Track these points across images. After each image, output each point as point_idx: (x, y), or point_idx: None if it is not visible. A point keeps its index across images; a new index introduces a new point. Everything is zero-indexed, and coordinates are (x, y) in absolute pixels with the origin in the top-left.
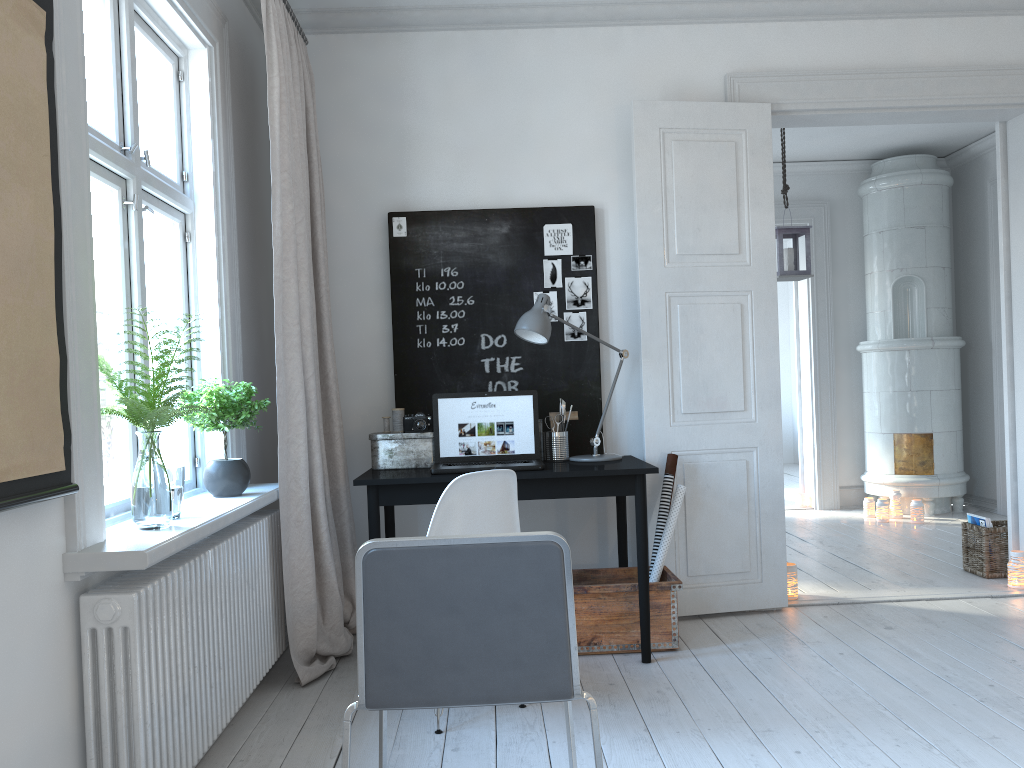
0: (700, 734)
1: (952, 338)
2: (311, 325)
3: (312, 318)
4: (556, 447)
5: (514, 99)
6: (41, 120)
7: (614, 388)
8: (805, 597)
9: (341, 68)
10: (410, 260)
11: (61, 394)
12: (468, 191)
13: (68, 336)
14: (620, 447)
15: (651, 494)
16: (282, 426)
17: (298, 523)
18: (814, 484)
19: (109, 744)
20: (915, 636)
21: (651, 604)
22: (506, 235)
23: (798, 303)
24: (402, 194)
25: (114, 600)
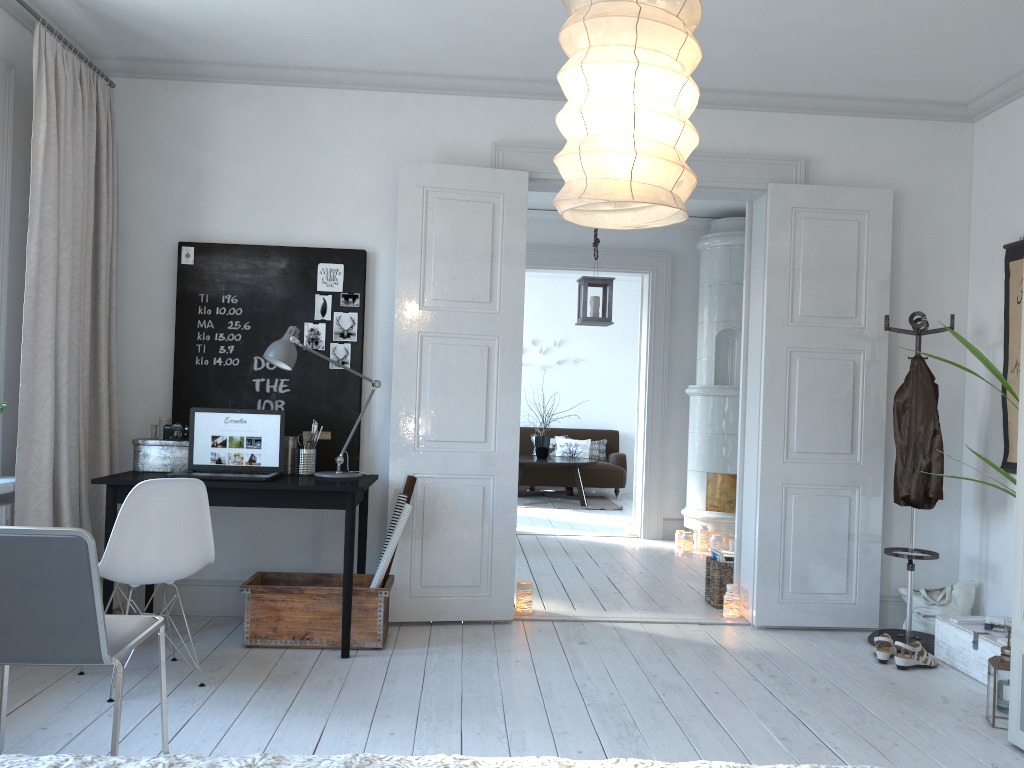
0: (327, 715)
1: None
2: (69, 339)
3: (78, 333)
4: (302, 462)
5: (302, 149)
6: None
7: (374, 413)
8: (539, 613)
9: (148, 109)
10: (195, 286)
11: None
12: (255, 228)
13: None
14: (375, 467)
15: (392, 510)
16: (24, 427)
17: (37, 513)
18: (641, 514)
19: None
20: (596, 651)
21: (360, 607)
22: (284, 270)
23: (642, 345)
24: (195, 226)
25: None
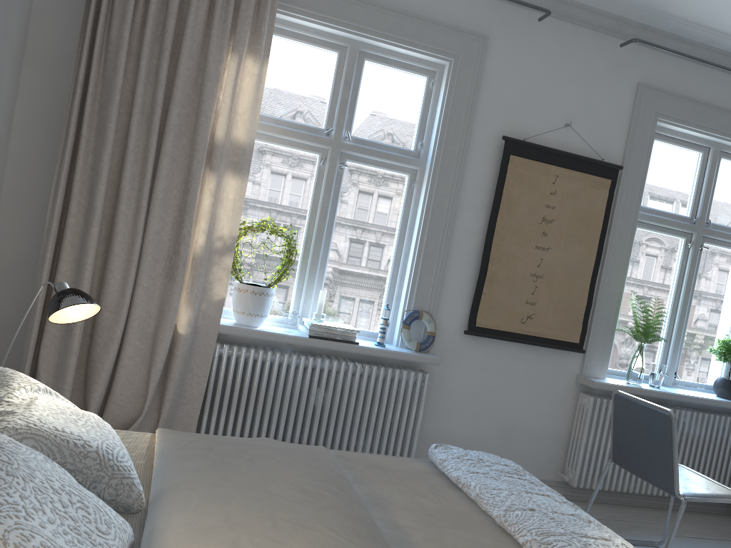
0: None
1: None
2: None
3: None
4: None
5: None
6: (598, 219)
7: None
8: None
9: None
10: None
11: (585, 316)
12: None
13: (597, 296)
14: None
15: None
16: None
17: None
18: None
19: (573, 449)
20: None
21: None
22: None
23: None
24: None
25: (586, 397)
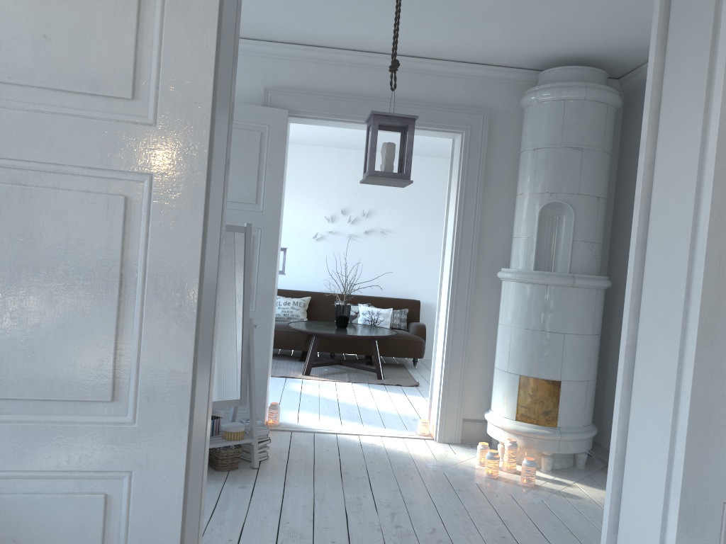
0: None
1: (597, 277)
2: None
3: None
4: None
5: None
6: None
7: None
8: None
9: None
10: None
11: None
12: None
13: None
14: None
15: None
16: None
17: None
18: (437, 414)
19: None
20: None
21: None
22: None
23: (449, 218)
24: None
25: None
